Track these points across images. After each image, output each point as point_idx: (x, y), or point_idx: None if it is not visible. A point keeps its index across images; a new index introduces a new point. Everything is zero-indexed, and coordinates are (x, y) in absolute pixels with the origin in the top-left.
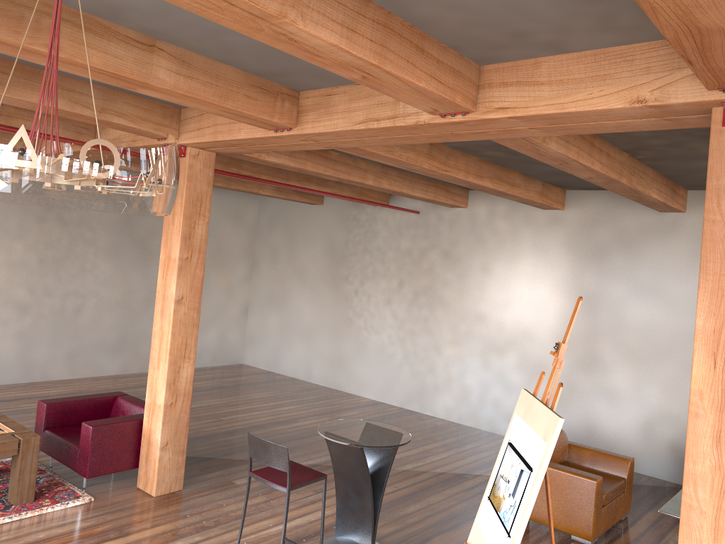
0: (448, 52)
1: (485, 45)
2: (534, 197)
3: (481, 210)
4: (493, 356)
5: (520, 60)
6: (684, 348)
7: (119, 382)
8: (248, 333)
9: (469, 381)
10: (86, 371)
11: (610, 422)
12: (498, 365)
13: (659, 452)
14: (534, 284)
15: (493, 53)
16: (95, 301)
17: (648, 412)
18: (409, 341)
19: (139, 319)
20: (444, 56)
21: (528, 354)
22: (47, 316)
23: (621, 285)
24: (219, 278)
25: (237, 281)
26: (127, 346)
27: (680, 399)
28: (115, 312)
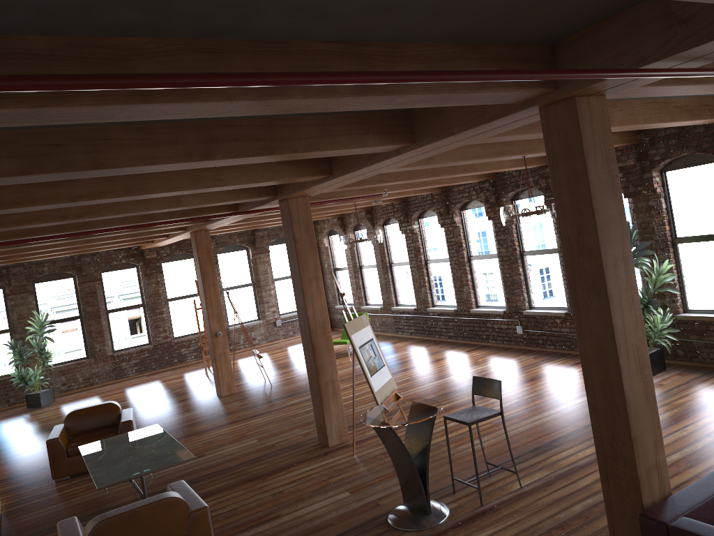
0: None
1: None
2: None
3: None
4: None
5: None
6: None
7: None
8: None
9: None
10: None
11: None
12: None
13: None
14: None
15: None
16: None
17: None
18: None
19: None
20: None
21: None
22: None
23: None
24: None
25: None
26: None
27: None
28: None
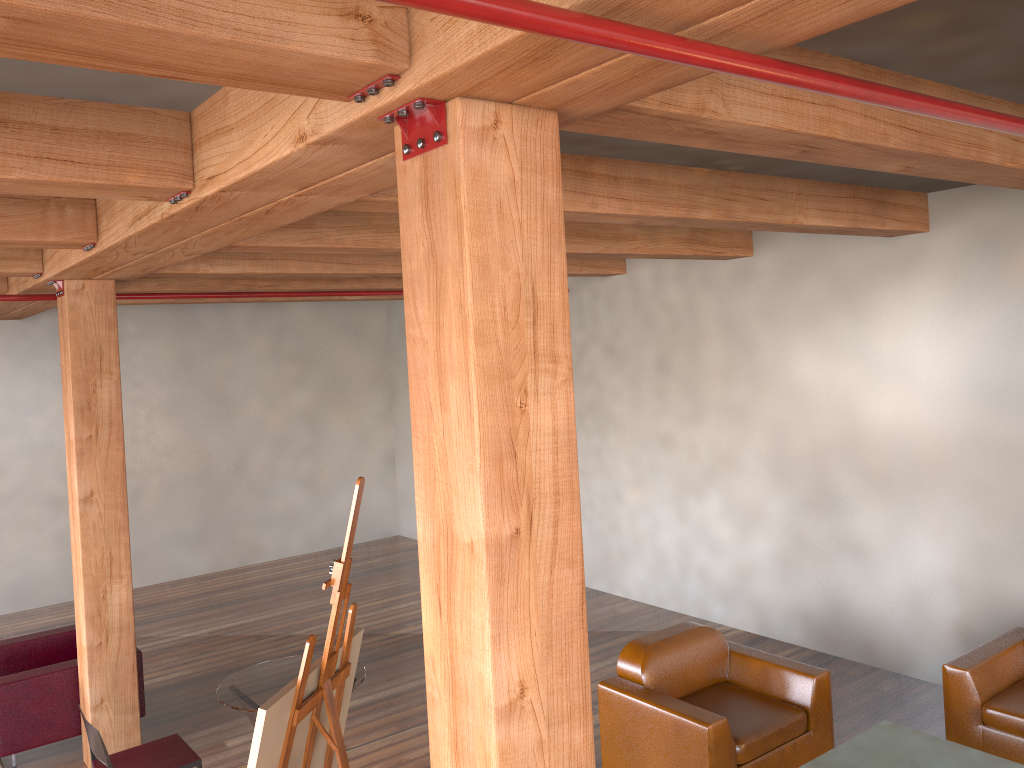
0: (84, 108)
1: (118, 87)
2: (673, 248)
3: (644, 275)
4: (689, 500)
5: (215, 94)
6: (957, 463)
7: (200, 586)
8: (398, 491)
9: (664, 541)
10: (161, 574)
11: (863, 595)
12: (697, 514)
13: (942, 643)
14: (729, 380)
15: (157, 94)
16: (158, 479)
17: (917, 576)
18: (581, 485)
19: (228, 494)
20: (75, 117)
21: (735, 493)
22: None
23: (850, 367)
24: (342, 421)
25: (370, 421)
26: (215, 533)
27: (963, 550)
28: (191, 490)
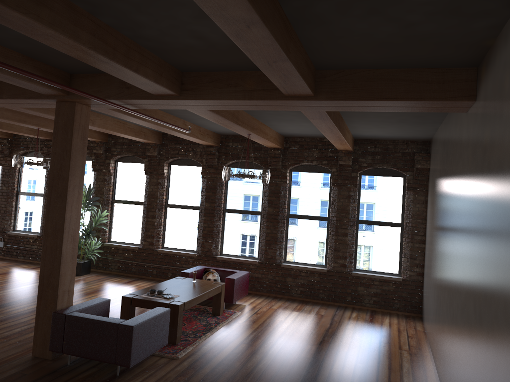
0: None
1: None
2: None
3: None
4: None
5: None
6: None
7: None
8: None
9: None
10: None
11: None
12: None
13: None
14: None
15: None
16: (504, 371)
17: None
18: None
19: None
20: None
21: None
22: (479, 369)
23: None
24: None
25: None
26: None
27: None
28: None
